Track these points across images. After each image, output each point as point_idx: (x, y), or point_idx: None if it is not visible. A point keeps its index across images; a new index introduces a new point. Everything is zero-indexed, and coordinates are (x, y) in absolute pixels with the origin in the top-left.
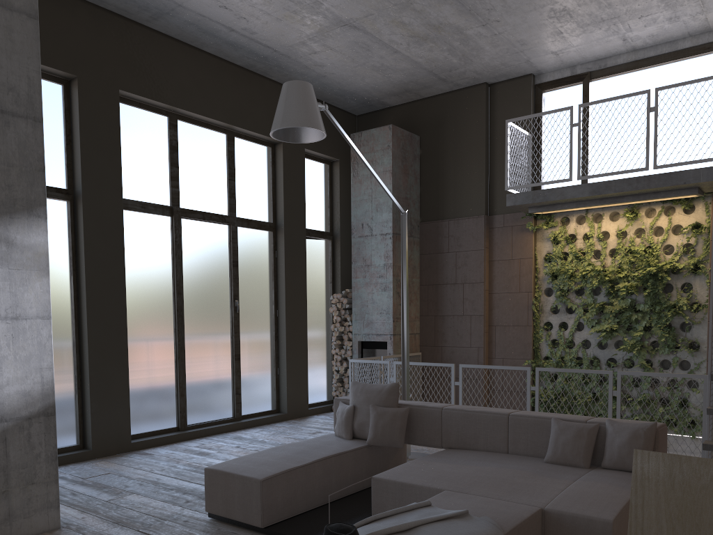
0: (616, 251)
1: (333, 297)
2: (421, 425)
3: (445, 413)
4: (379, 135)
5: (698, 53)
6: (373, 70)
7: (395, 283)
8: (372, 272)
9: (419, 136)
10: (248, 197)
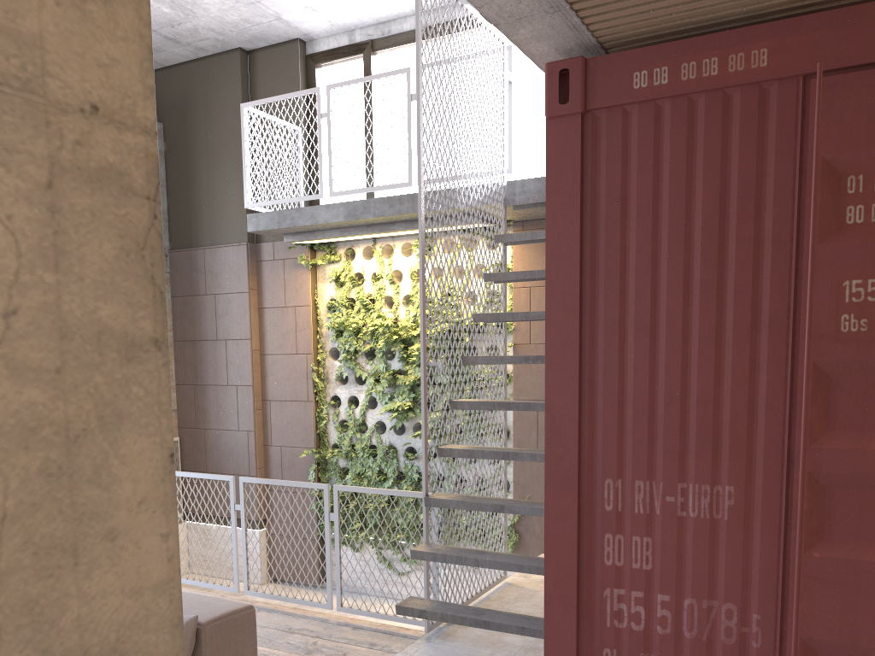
0: (410, 299)
1: None
2: None
3: None
4: None
5: None
6: None
7: None
8: None
9: (162, 124)
10: None
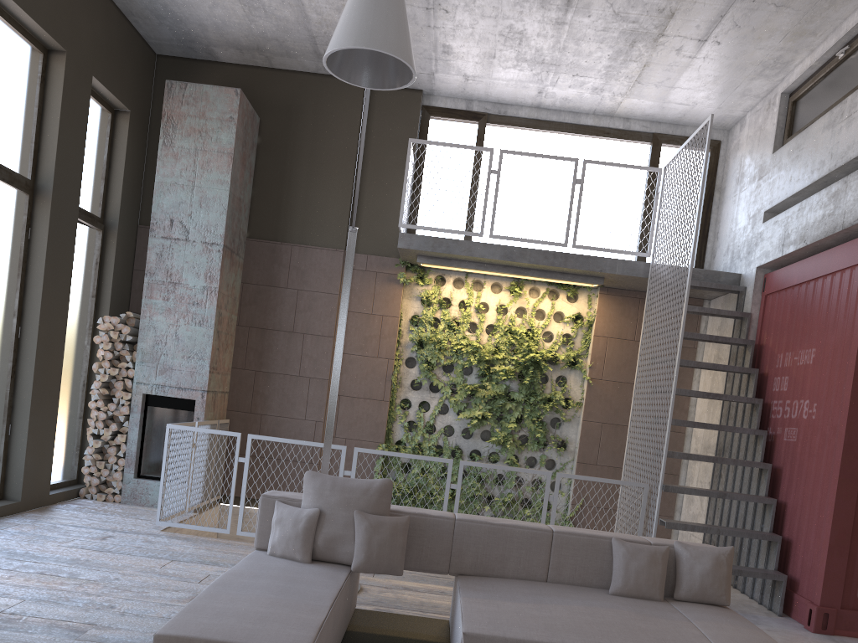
0: (495, 328)
1: (104, 321)
2: (420, 541)
3: (460, 526)
4: (217, 97)
5: (598, 134)
6: (239, 1)
7: (217, 317)
8: (181, 295)
9: (259, 119)
10: (0, 125)
